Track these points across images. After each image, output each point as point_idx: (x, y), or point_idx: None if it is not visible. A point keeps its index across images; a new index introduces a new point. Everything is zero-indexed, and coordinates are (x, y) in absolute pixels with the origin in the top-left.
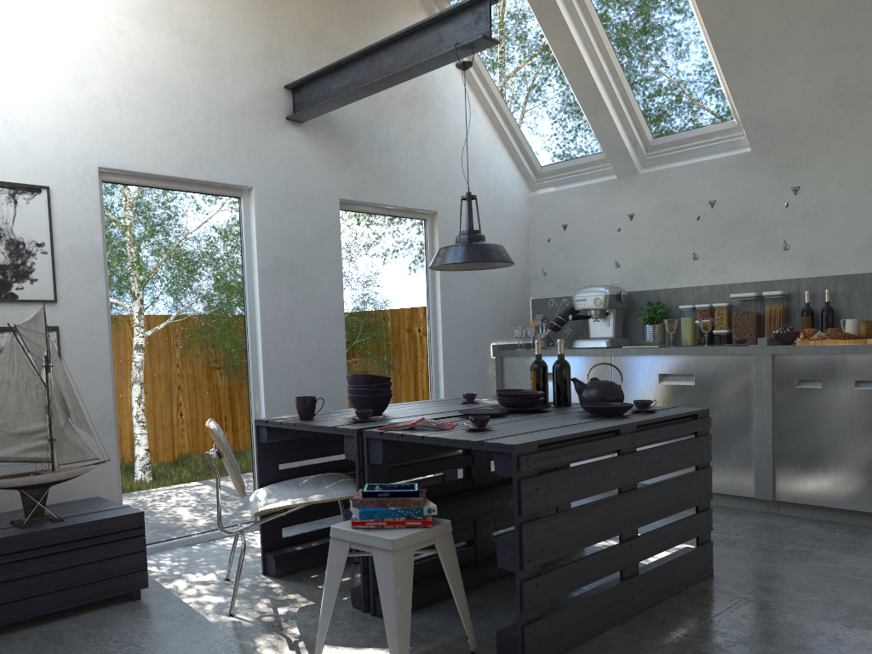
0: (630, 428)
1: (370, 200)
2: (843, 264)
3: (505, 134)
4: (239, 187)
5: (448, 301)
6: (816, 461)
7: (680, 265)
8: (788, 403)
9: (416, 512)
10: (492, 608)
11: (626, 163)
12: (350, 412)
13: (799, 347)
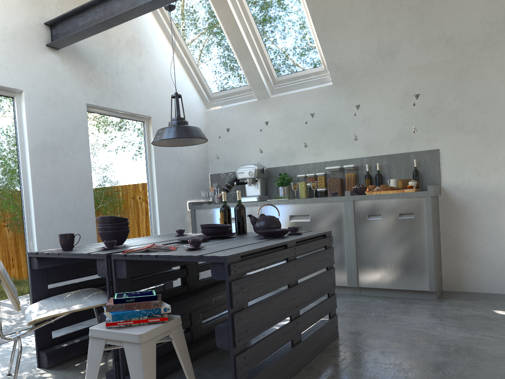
0: (292, 243)
1: (107, 106)
2: (385, 148)
3: (190, 72)
4: (13, 90)
5: (160, 174)
6: (380, 262)
7: (296, 151)
8: (363, 229)
9: (156, 311)
10: (207, 375)
11: (262, 91)
12: (99, 244)
13: (368, 196)
